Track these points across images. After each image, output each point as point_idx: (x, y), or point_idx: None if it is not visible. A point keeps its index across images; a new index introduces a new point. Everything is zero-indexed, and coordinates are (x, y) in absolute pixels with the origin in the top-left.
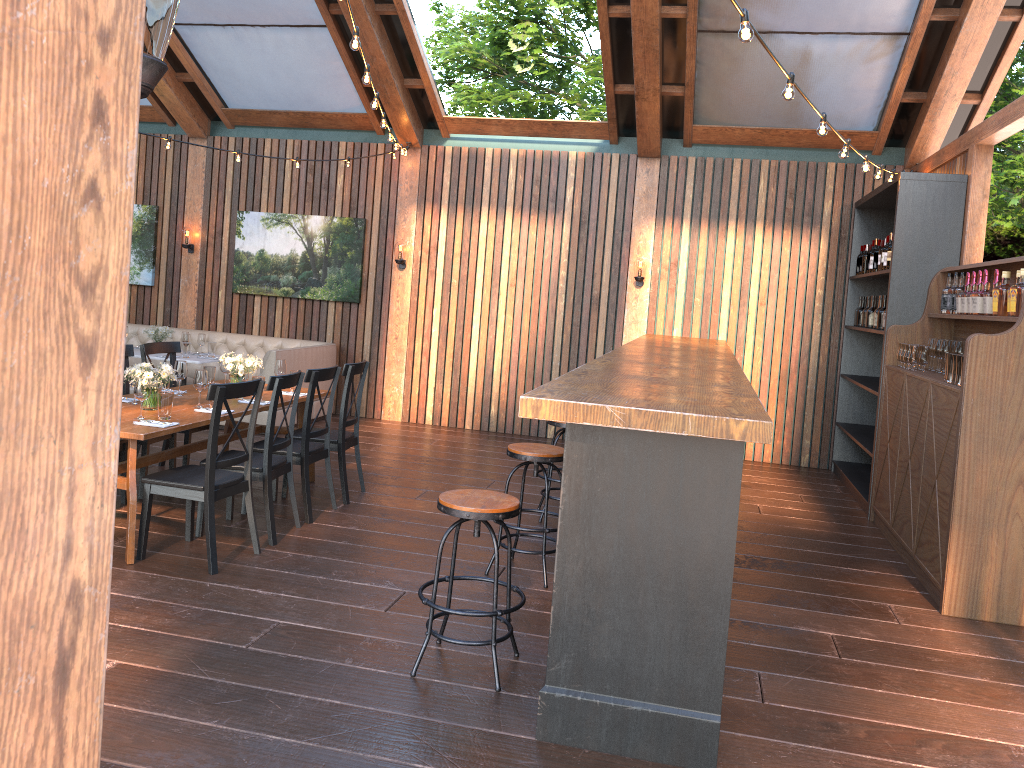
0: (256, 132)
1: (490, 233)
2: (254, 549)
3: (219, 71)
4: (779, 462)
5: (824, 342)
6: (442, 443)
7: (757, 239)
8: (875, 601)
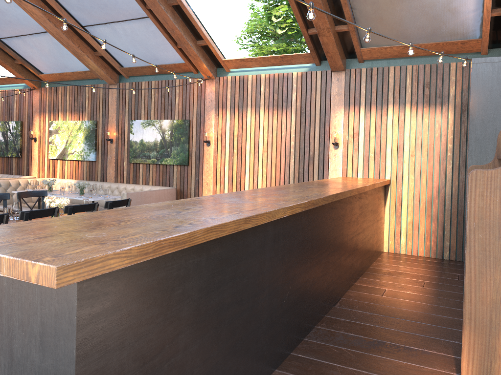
0: (138, 79)
1: (252, 122)
2: None
3: (111, 48)
4: (429, 256)
5: (455, 178)
6: None
7: (407, 115)
8: None
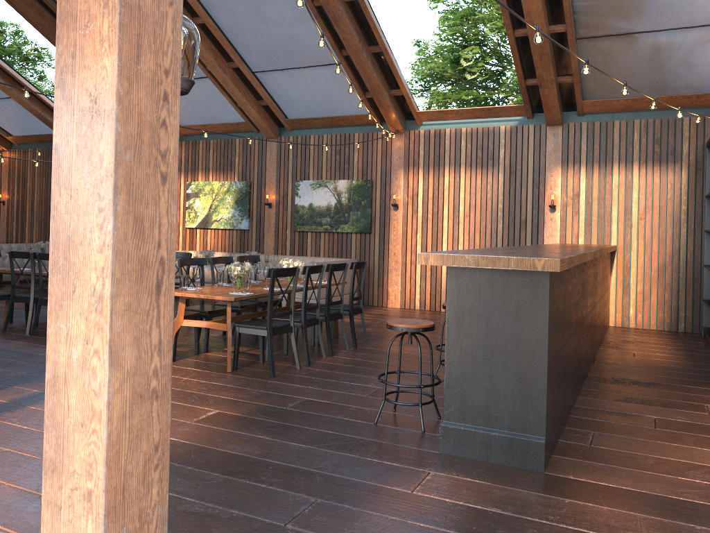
0: (305, 132)
1: (451, 183)
2: (297, 366)
3: (281, 97)
4: (662, 329)
5: (690, 243)
6: (423, 319)
7: (635, 174)
8: (697, 402)
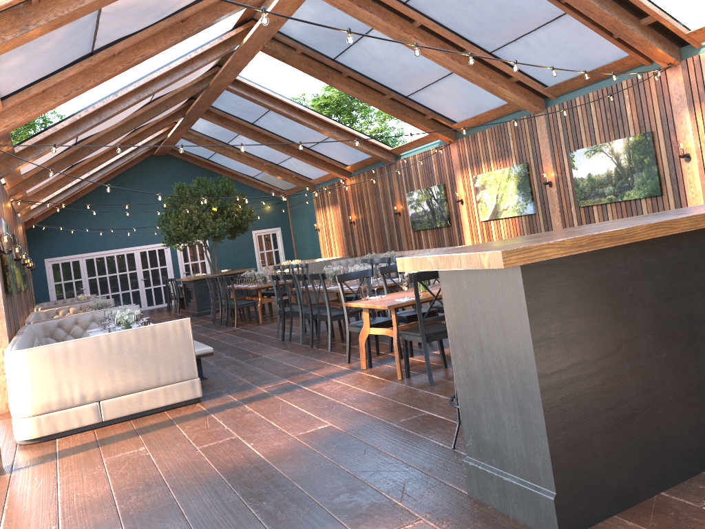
0: (570, 96)
1: None
2: None
3: (528, 68)
4: None
5: None
6: None
7: None
8: None
